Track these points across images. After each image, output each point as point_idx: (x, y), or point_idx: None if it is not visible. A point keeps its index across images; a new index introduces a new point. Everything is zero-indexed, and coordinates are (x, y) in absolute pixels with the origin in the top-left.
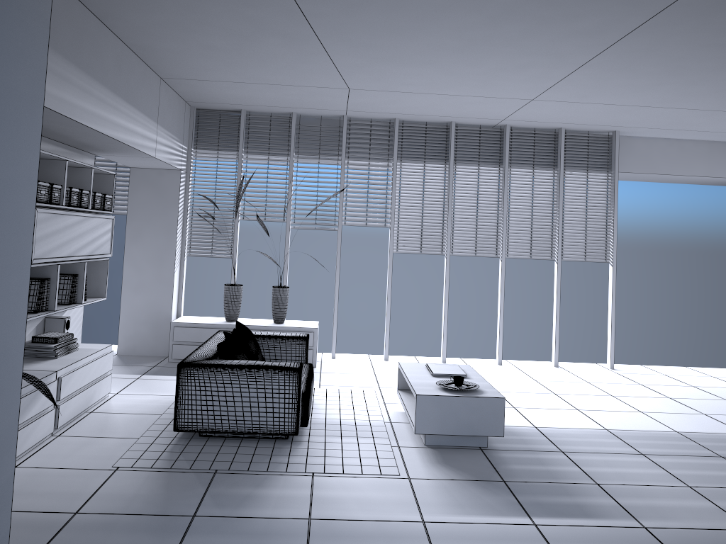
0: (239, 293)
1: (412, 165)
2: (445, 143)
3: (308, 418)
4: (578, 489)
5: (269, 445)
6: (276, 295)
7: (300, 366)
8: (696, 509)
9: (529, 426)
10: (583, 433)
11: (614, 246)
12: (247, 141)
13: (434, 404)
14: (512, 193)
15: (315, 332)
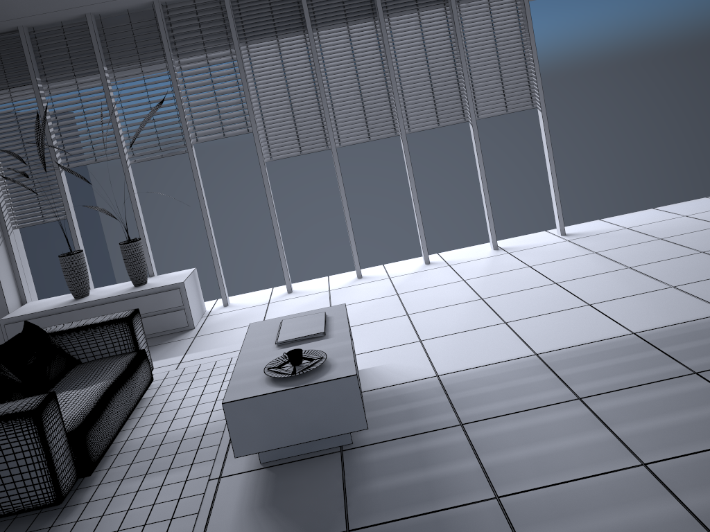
0: (80, 262)
1: (262, 45)
2: (297, 5)
3: (94, 461)
4: (462, 523)
5: (22, 529)
6: (126, 253)
7: (41, 404)
8: (652, 530)
9: (429, 375)
10: (501, 371)
11: (539, 85)
12: (43, 66)
13: (253, 410)
14: (397, 49)
15: (182, 287)
